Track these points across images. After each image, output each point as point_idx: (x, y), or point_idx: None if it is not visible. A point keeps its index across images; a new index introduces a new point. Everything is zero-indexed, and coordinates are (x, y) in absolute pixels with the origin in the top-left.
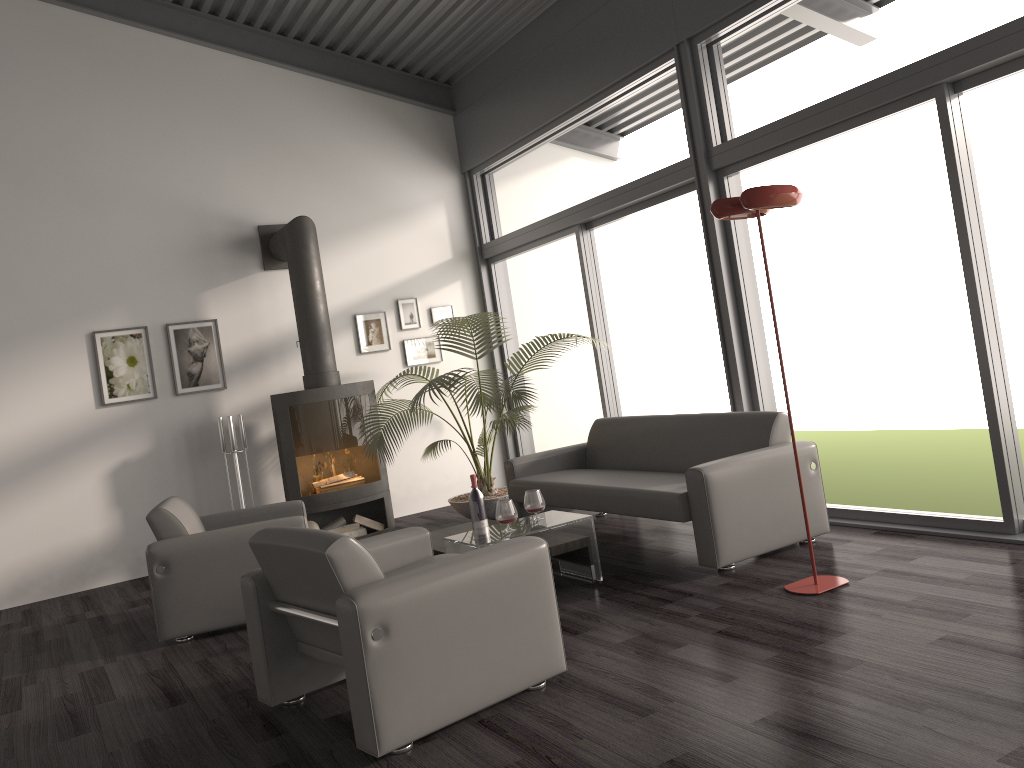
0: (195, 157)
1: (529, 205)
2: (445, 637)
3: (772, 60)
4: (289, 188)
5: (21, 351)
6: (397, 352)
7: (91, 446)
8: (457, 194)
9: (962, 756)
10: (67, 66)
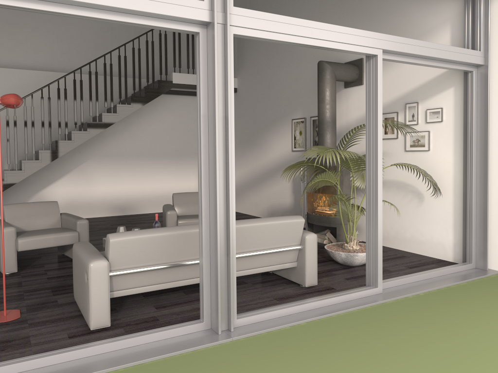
0: None
1: None
2: None
3: None
4: None
5: (277, 126)
6: (402, 140)
7: None
8: (462, 12)
9: None
10: (295, 1)
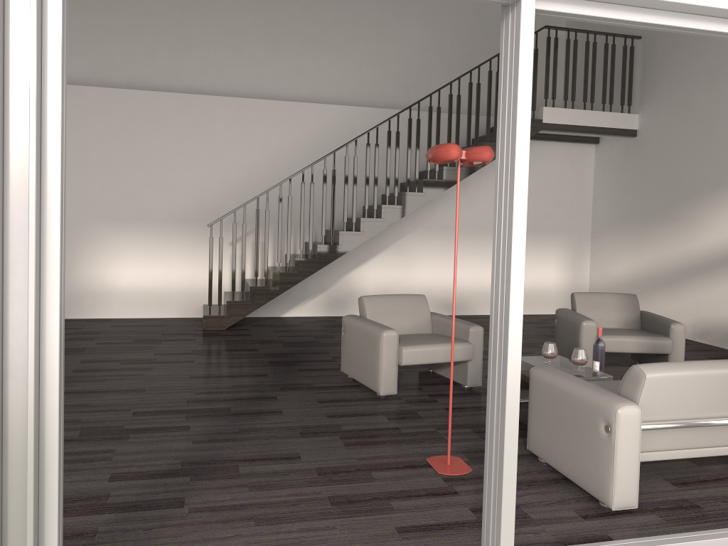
0: None
1: None
2: (353, 345)
3: None
4: None
5: (725, 192)
6: None
7: None
8: None
9: (201, 423)
10: None
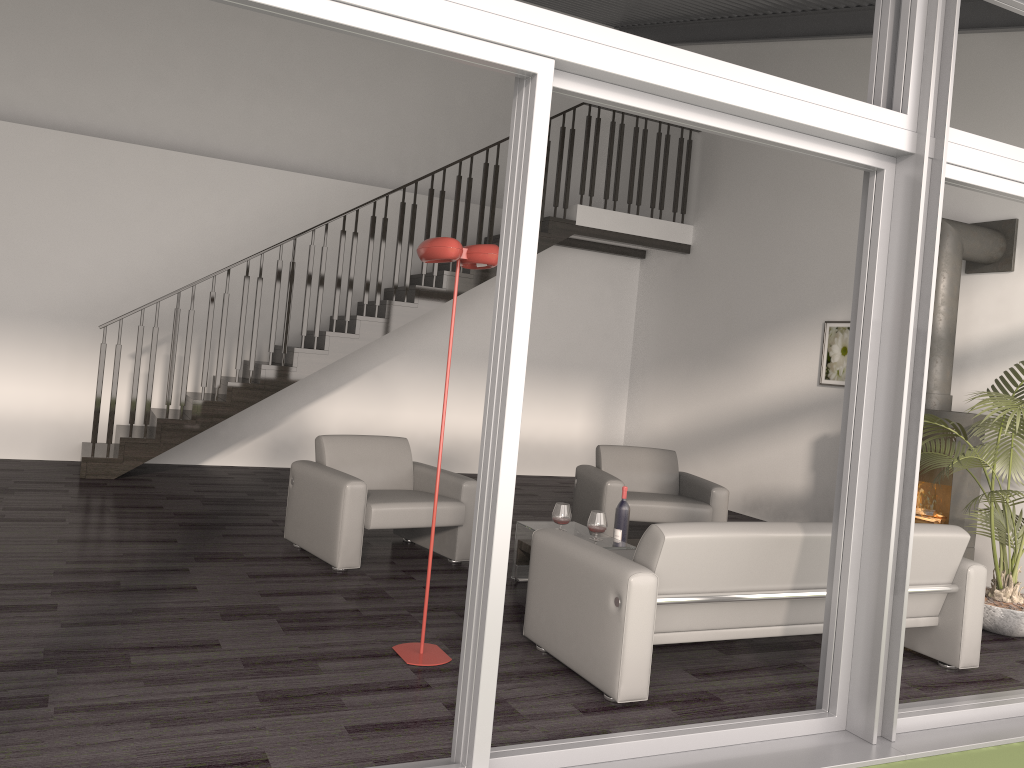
0: None
1: None
2: (304, 501)
3: None
4: None
5: (786, 330)
6: None
7: (808, 415)
8: None
9: (75, 601)
10: (855, 91)
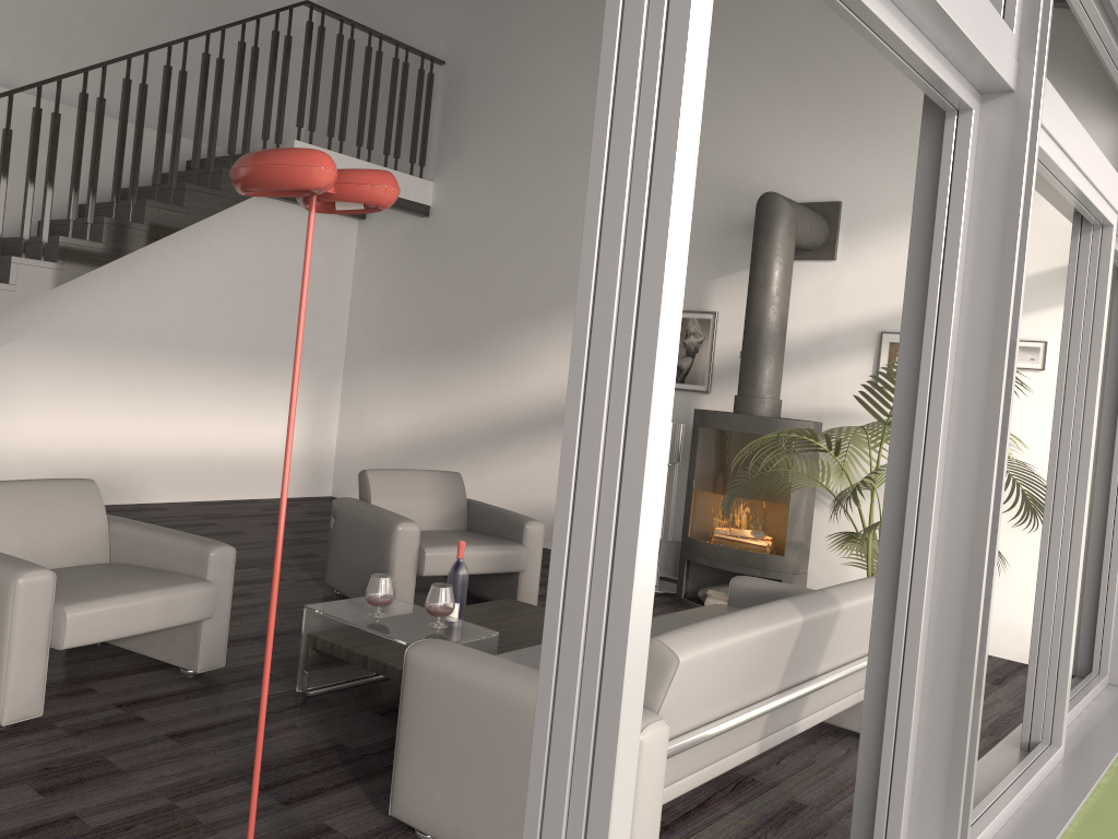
0: (740, 121)
1: None
2: None
3: None
4: (837, 154)
5: (560, 317)
6: None
7: None
8: (1114, 155)
9: None
10: None
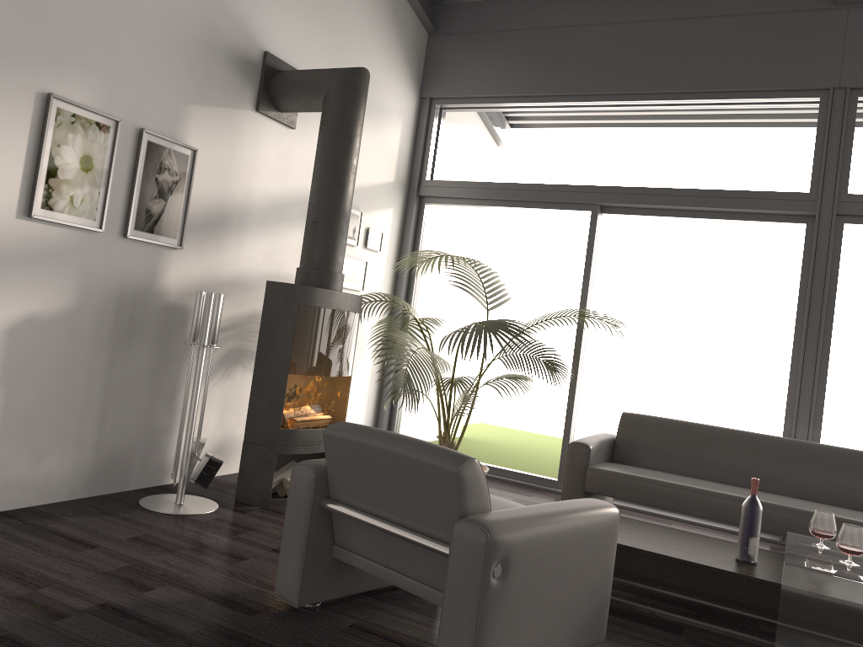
0: None
1: (448, 157)
2: None
3: (717, 126)
4: (302, 24)
5: None
6: None
7: None
8: (412, 116)
9: None
10: None
